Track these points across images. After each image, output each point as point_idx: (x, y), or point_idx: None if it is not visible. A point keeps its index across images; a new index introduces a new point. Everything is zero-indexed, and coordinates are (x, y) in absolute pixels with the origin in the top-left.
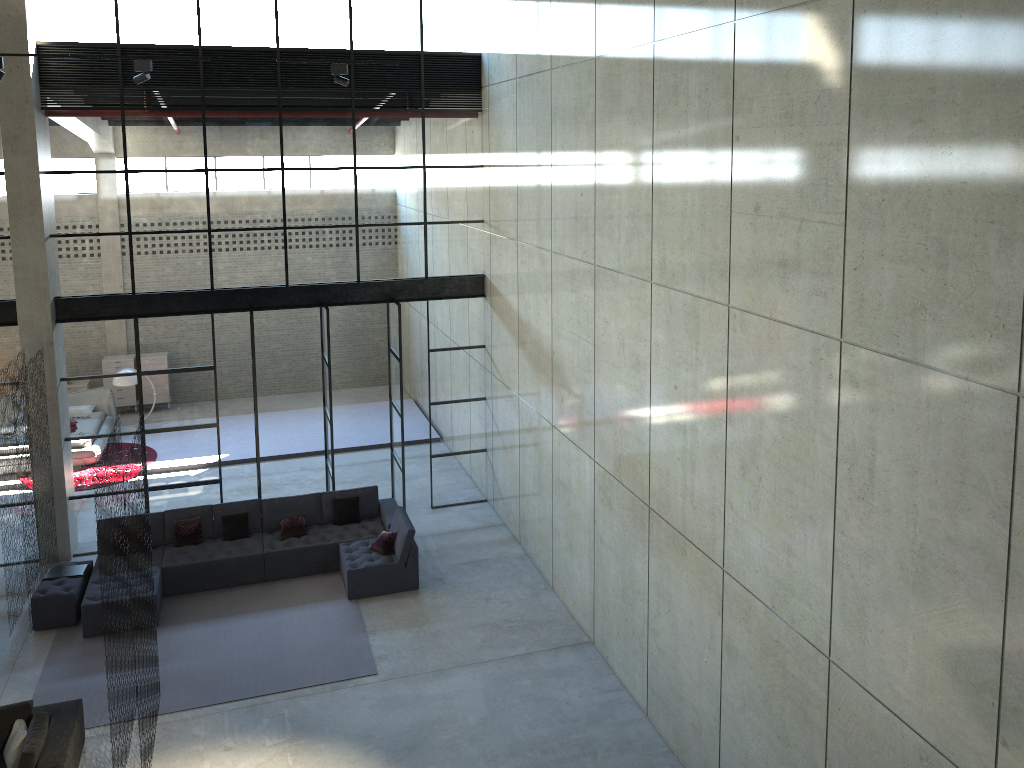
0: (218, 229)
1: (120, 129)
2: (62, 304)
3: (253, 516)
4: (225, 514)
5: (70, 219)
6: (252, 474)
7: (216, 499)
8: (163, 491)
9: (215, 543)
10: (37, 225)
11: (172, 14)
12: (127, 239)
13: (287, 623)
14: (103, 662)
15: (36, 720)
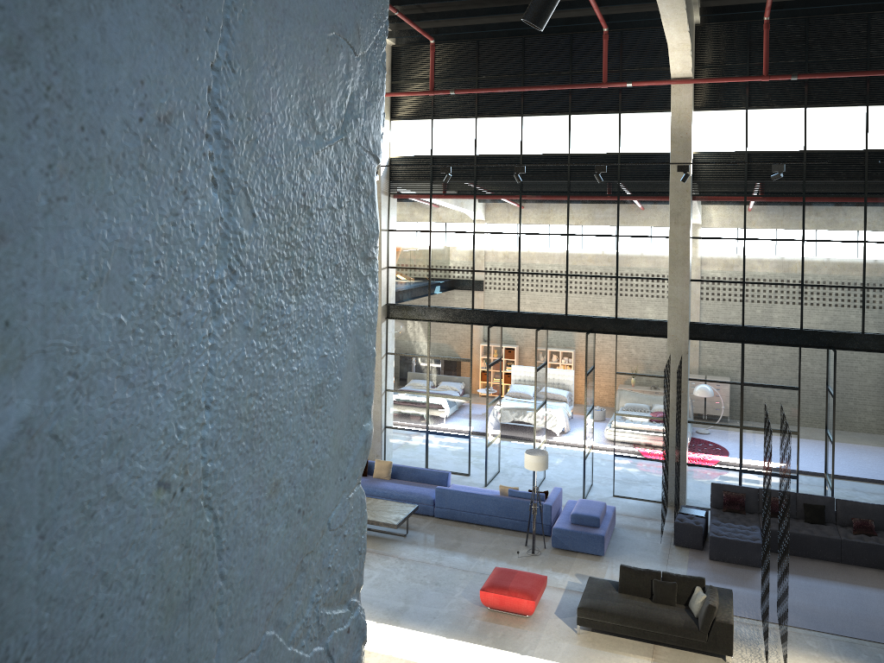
0: (809, 284)
1: (742, 209)
2: (693, 327)
3: (828, 509)
4: (805, 502)
5: (703, 269)
6: (809, 483)
7: (792, 491)
8: (752, 475)
9: (798, 522)
10: (685, 272)
11: (785, 129)
12: (741, 286)
13: (867, 597)
14: (727, 578)
15: (711, 589)
